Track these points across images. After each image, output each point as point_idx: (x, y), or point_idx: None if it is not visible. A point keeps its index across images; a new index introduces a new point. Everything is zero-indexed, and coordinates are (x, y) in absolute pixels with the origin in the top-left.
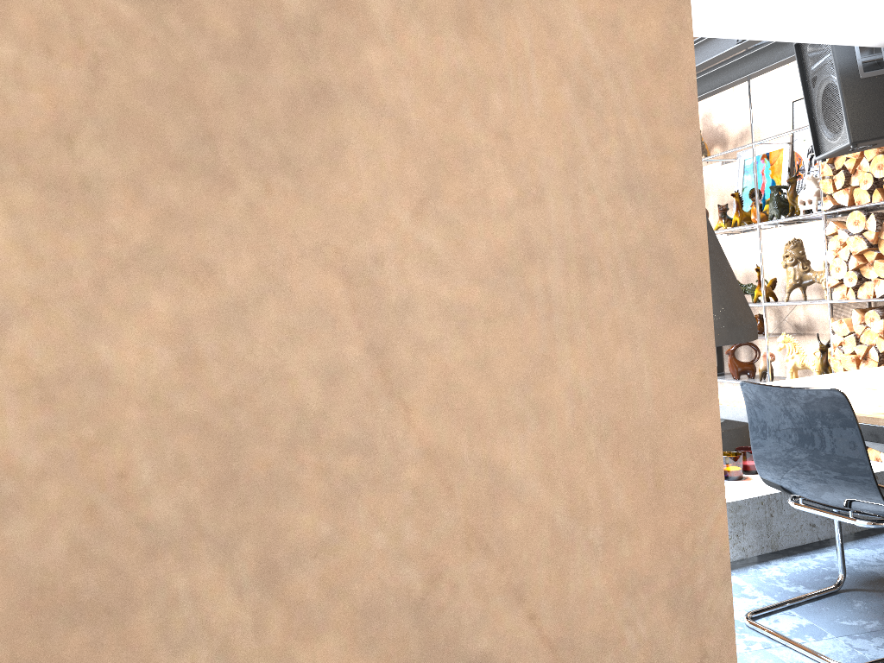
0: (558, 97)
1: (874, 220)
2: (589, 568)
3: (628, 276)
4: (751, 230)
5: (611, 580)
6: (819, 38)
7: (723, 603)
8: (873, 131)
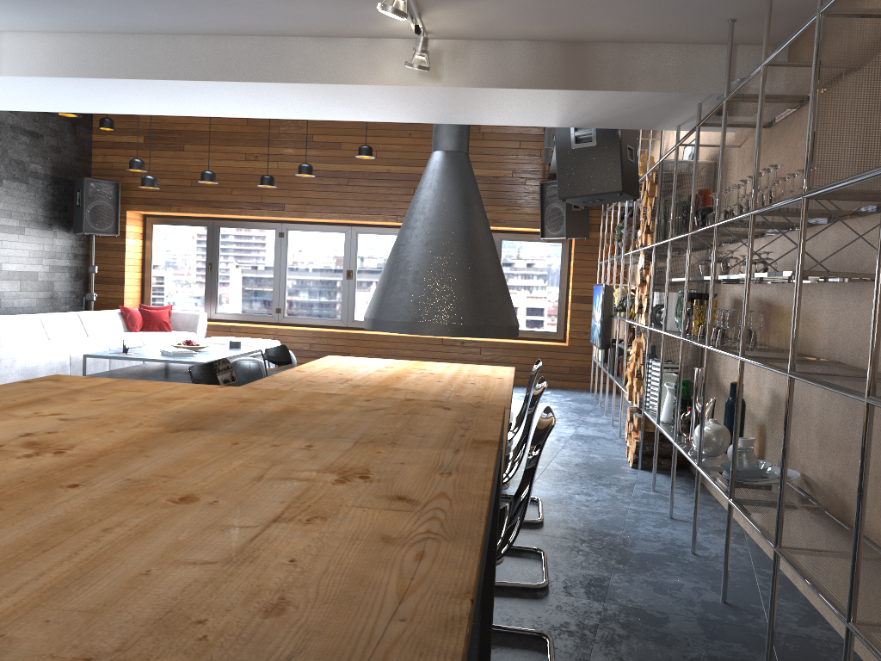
0: None
1: (644, 260)
2: None
3: None
4: None
5: None
6: (498, 123)
7: None
8: (575, 191)
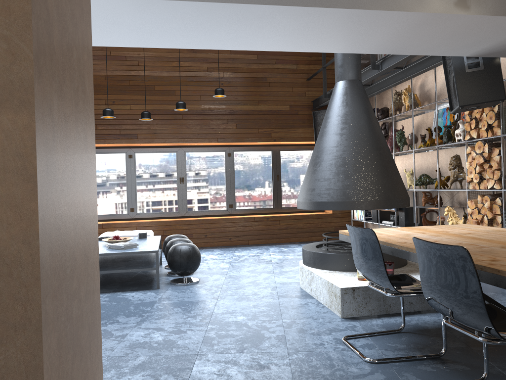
0: (0, 136)
1: (487, 146)
2: (3, 232)
3: (16, 172)
4: (440, 148)
5: (8, 235)
6: (433, 53)
7: (37, 244)
8: (472, 100)
